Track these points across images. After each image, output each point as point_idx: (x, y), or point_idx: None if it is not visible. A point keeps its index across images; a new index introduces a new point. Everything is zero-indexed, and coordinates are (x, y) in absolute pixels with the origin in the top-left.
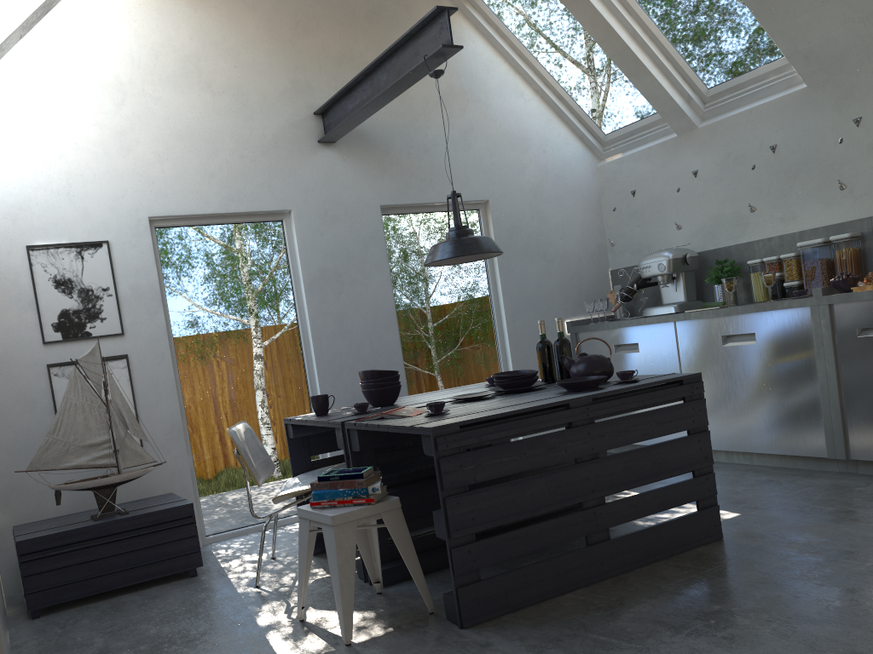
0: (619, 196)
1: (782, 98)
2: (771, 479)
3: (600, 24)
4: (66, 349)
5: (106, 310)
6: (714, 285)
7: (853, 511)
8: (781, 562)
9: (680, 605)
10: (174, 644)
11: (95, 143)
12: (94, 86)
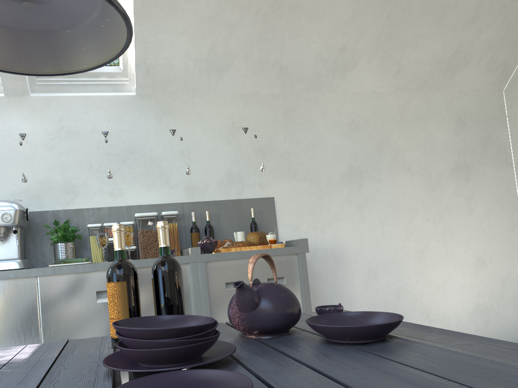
0: None
1: (115, 96)
2: None
3: None
4: None
5: None
6: (60, 243)
7: None
8: None
9: None
10: None
11: None
12: None
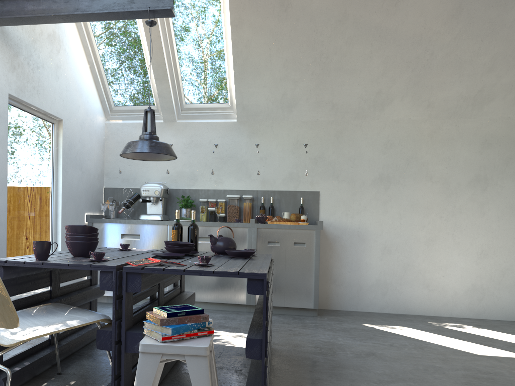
0: (118, 144)
1: (224, 122)
2: (225, 315)
3: (157, 43)
4: None
5: None
6: (183, 208)
7: (292, 329)
8: (319, 356)
9: (332, 385)
10: None
11: None
12: None
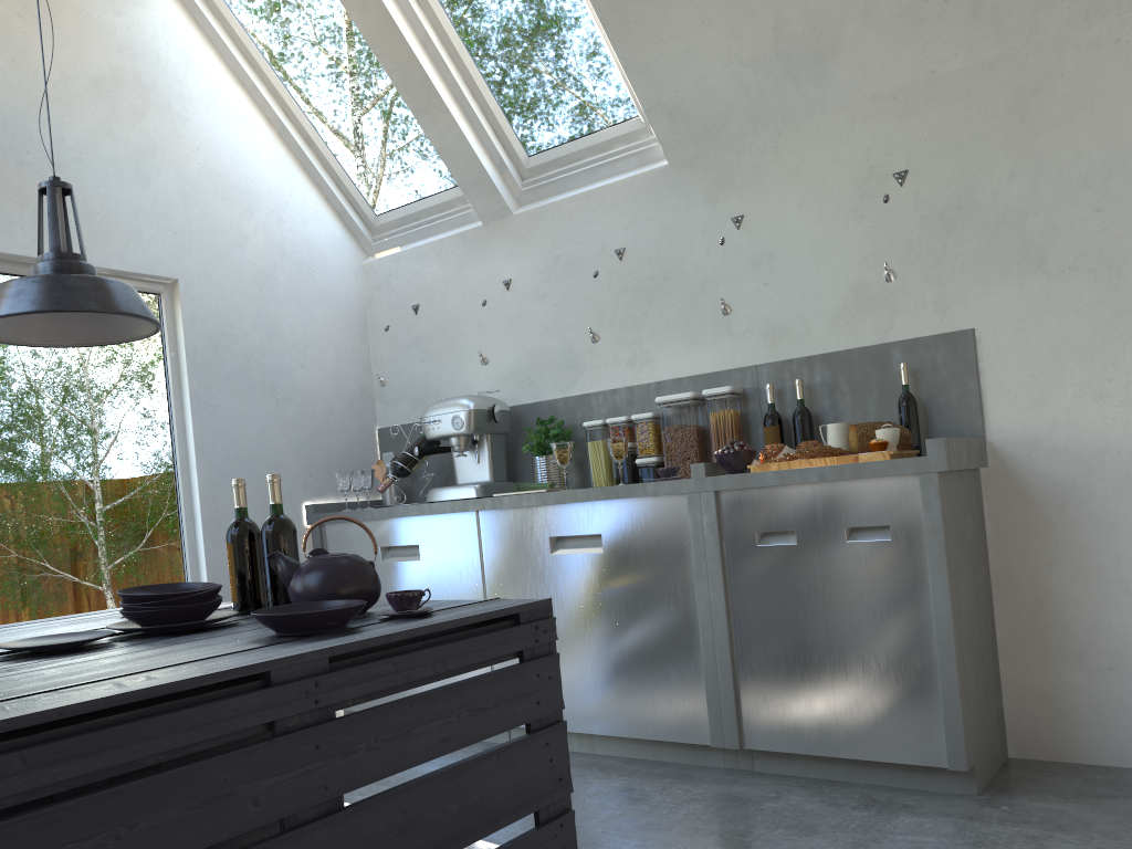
0: (395, 312)
1: (633, 178)
2: (631, 784)
3: (374, 9)
4: None
5: None
6: (535, 457)
7: None
8: None
9: None
10: None
11: None
12: None
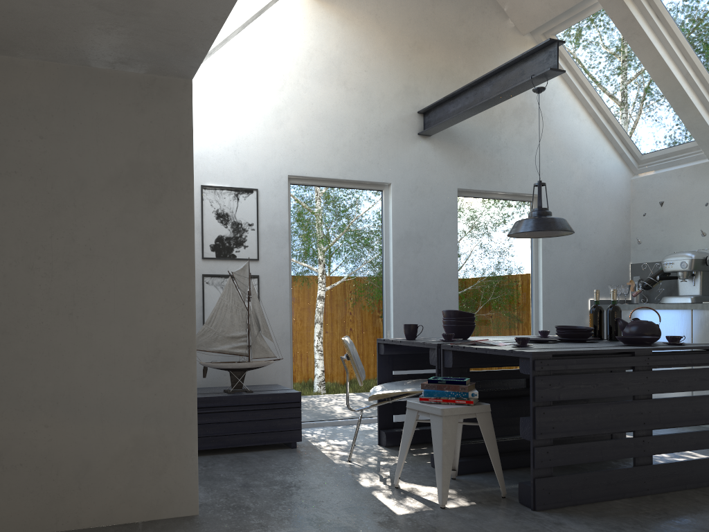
0: (647, 205)
1: None
2: None
3: (660, 65)
4: (216, 265)
5: (248, 240)
6: None
7: None
8: None
9: None
10: (299, 488)
11: (259, 116)
12: (264, 74)
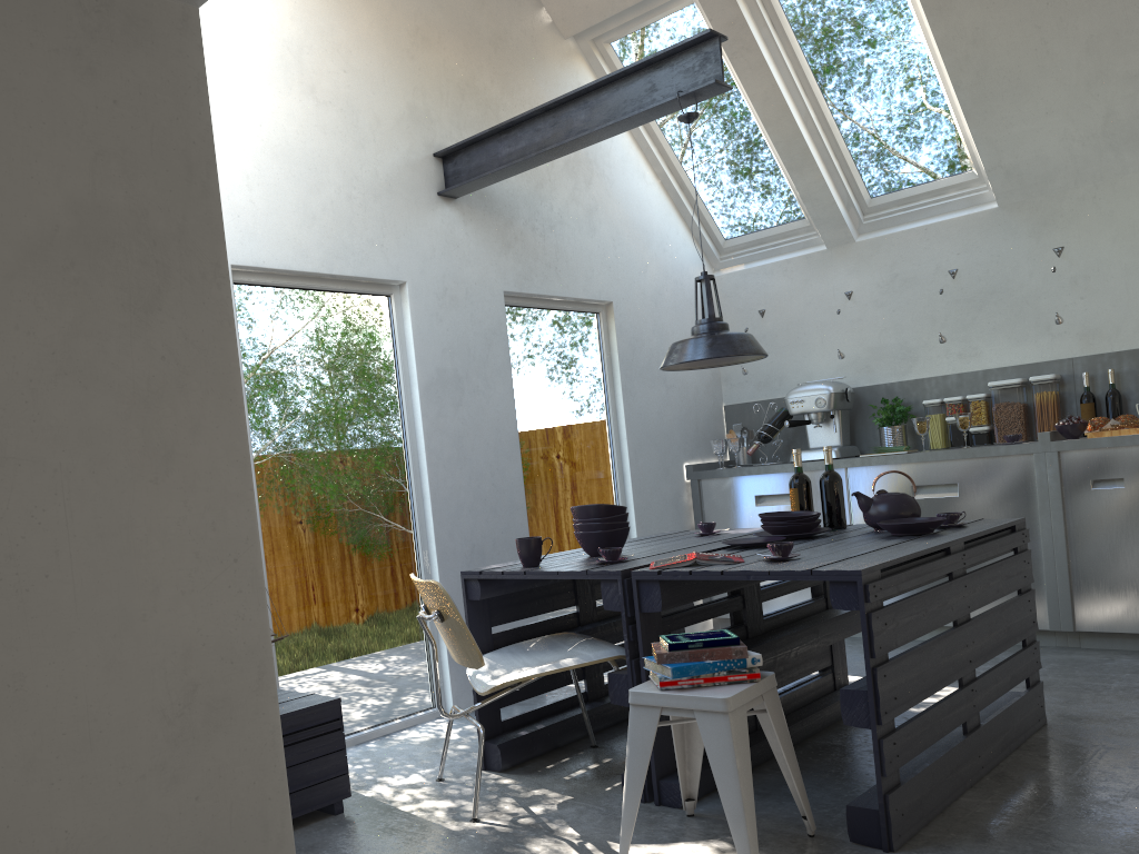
0: (741, 315)
1: (966, 217)
2: None
3: (775, 101)
4: None
5: None
6: (883, 427)
7: None
8: None
9: (1127, 801)
10: None
11: None
12: None
